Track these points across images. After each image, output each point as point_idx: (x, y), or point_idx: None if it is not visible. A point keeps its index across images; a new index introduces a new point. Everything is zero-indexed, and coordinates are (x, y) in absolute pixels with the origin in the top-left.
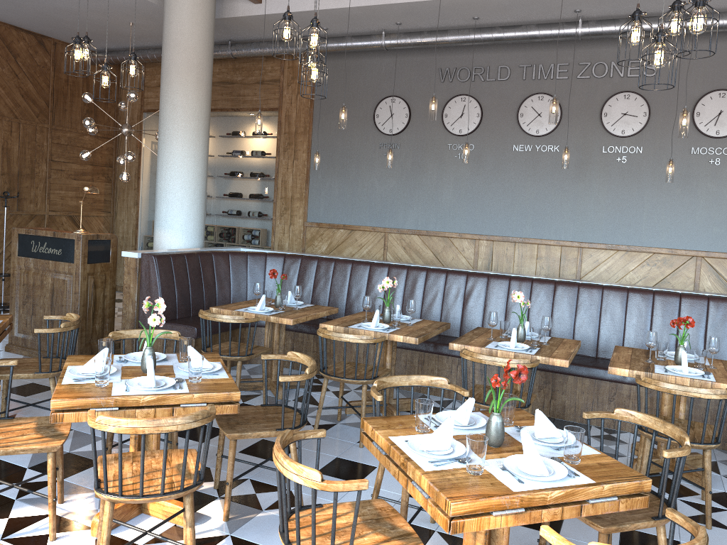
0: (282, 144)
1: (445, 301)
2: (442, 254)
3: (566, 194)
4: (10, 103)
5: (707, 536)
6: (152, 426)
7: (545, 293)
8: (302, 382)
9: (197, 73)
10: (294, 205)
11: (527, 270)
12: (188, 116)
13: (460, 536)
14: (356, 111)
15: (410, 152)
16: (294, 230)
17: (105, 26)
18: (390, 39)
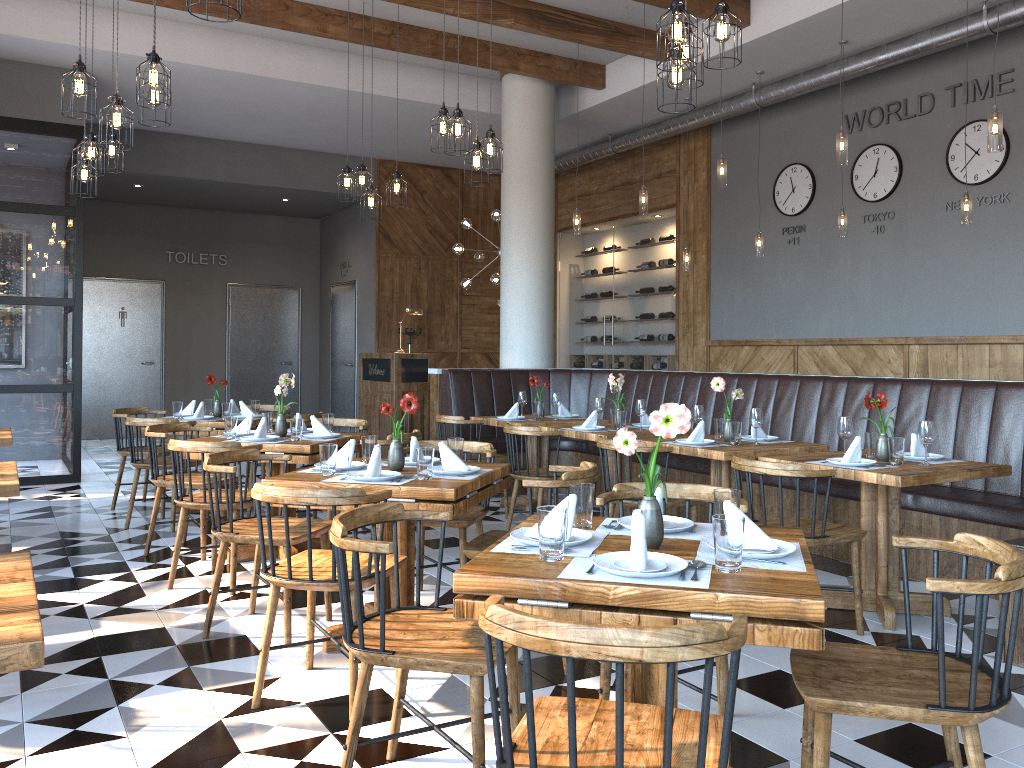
0: (682, 247)
1: None
2: (863, 369)
3: None
4: (418, 241)
5: (357, 495)
6: (192, 446)
7: (861, 395)
8: None
9: (530, 179)
10: (696, 321)
11: None
12: (522, 227)
13: None
14: (755, 192)
15: (818, 235)
16: (698, 353)
17: None
18: (760, 93)
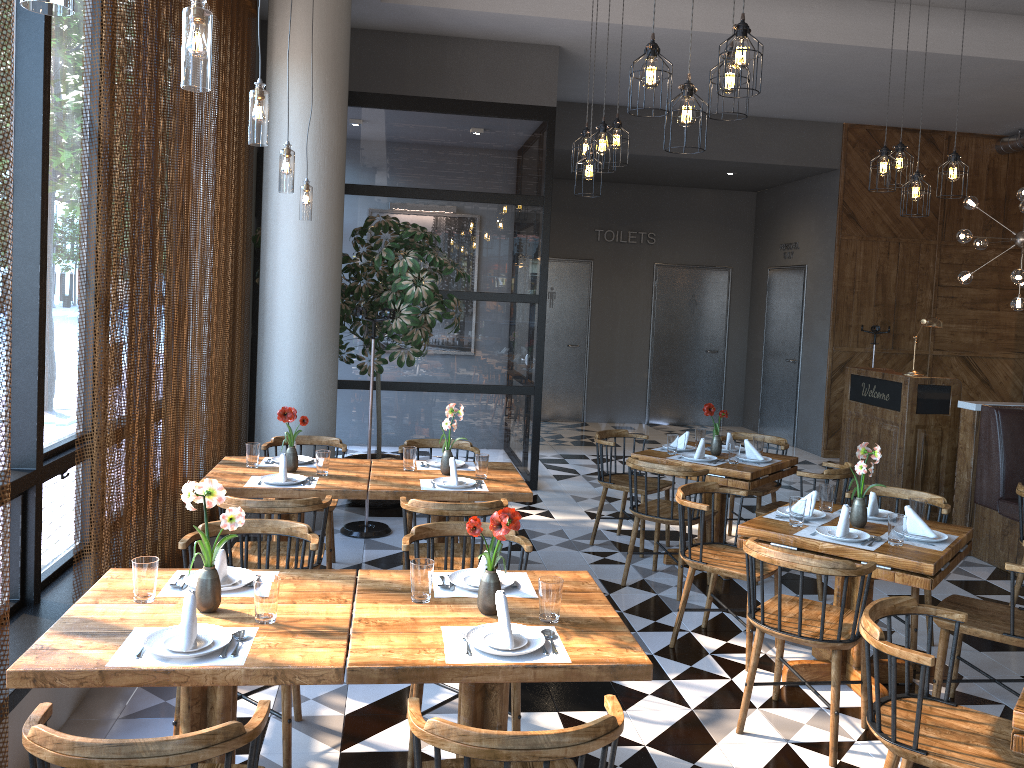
0: None
1: None
2: None
3: None
4: (887, 220)
5: None
6: (787, 560)
7: None
8: None
9: None
10: None
11: None
12: None
13: None
14: None
15: None
16: None
17: (1002, 104)
18: None
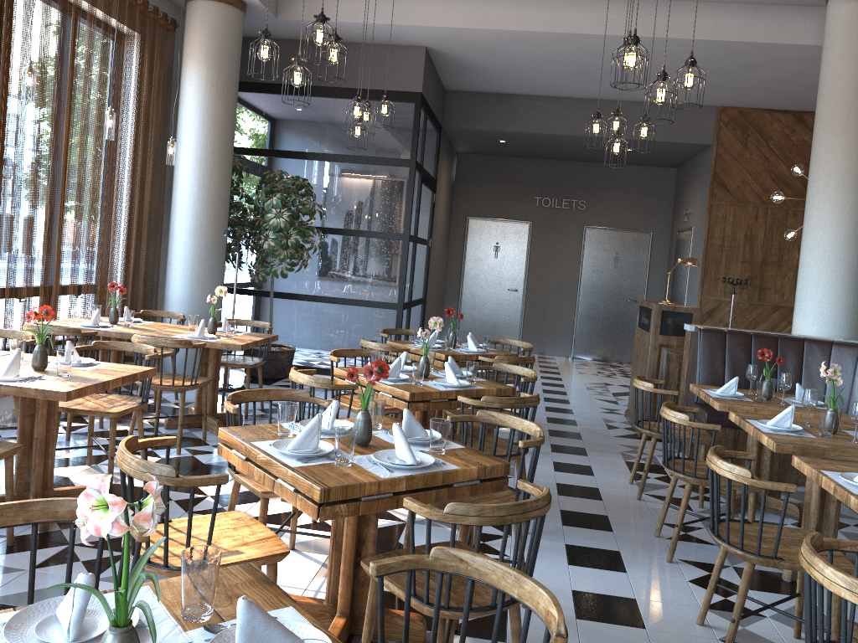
0: None
1: None
2: None
3: None
4: (757, 189)
5: (165, 475)
6: (295, 377)
7: None
8: (791, 510)
9: (846, 117)
10: None
11: None
12: (830, 173)
13: (508, 623)
14: None
15: None
16: None
17: None
18: None
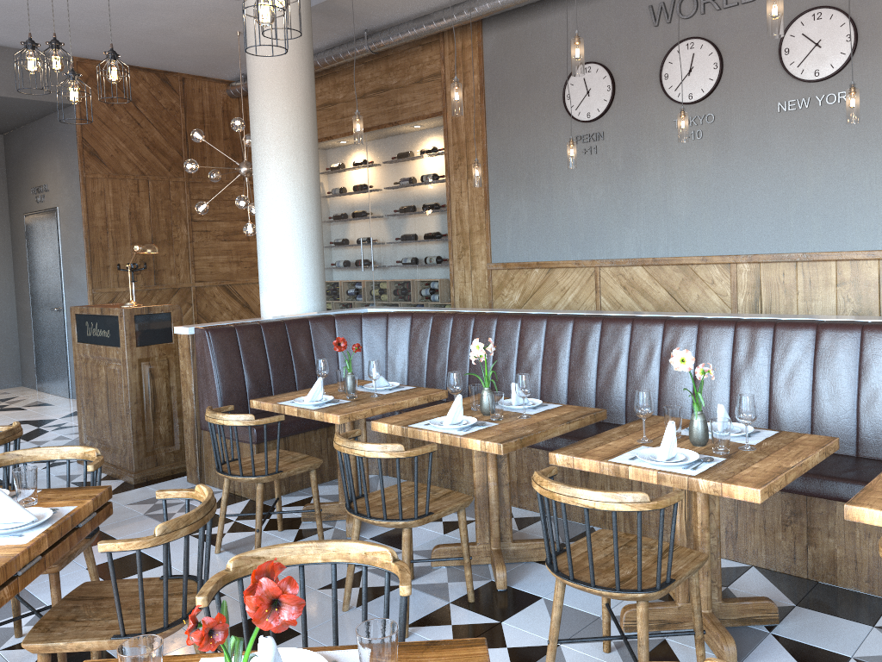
0: (452, 160)
1: (631, 370)
2: (681, 291)
3: (880, 170)
4: (133, 158)
5: None
6: None
7: (799, 346)
8: None
9: (287, 76)
10: (473, 242)
11: (821, 305)
12: (280, 136)
13: None
14: (540, 96)
15: (620, 143)
16: (477, 277)
17: (216, 44)
18: None
